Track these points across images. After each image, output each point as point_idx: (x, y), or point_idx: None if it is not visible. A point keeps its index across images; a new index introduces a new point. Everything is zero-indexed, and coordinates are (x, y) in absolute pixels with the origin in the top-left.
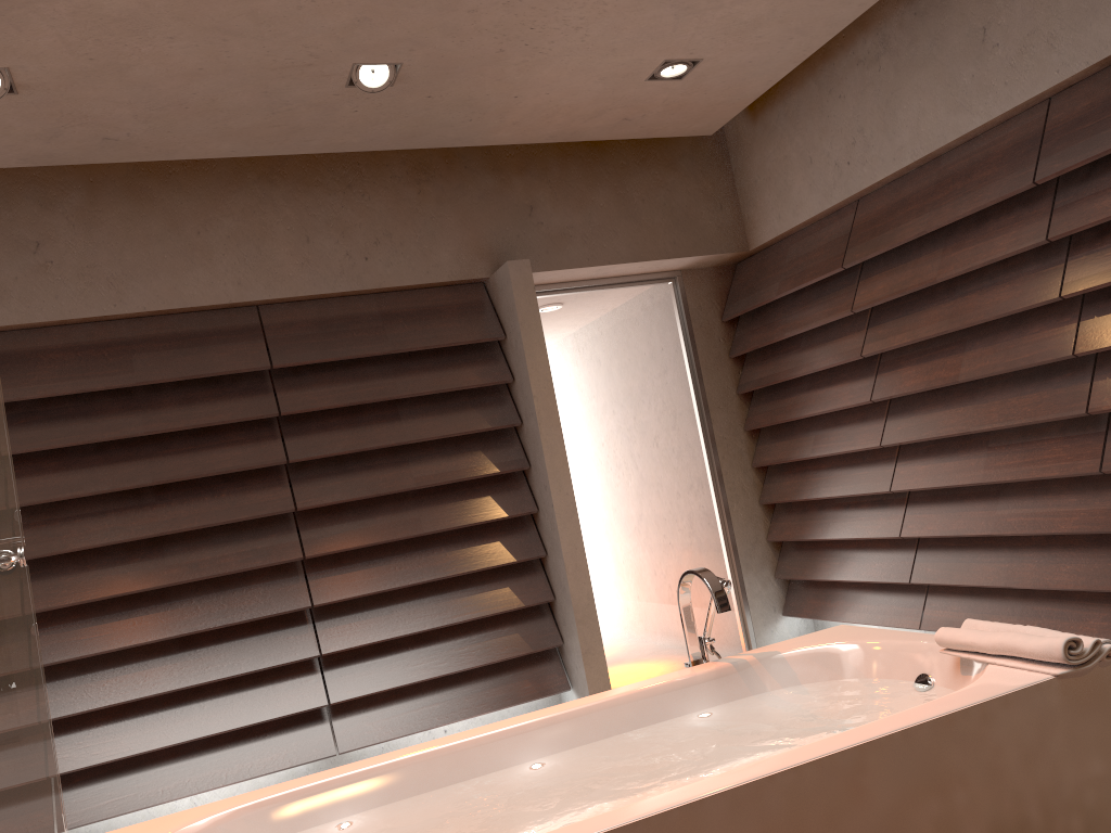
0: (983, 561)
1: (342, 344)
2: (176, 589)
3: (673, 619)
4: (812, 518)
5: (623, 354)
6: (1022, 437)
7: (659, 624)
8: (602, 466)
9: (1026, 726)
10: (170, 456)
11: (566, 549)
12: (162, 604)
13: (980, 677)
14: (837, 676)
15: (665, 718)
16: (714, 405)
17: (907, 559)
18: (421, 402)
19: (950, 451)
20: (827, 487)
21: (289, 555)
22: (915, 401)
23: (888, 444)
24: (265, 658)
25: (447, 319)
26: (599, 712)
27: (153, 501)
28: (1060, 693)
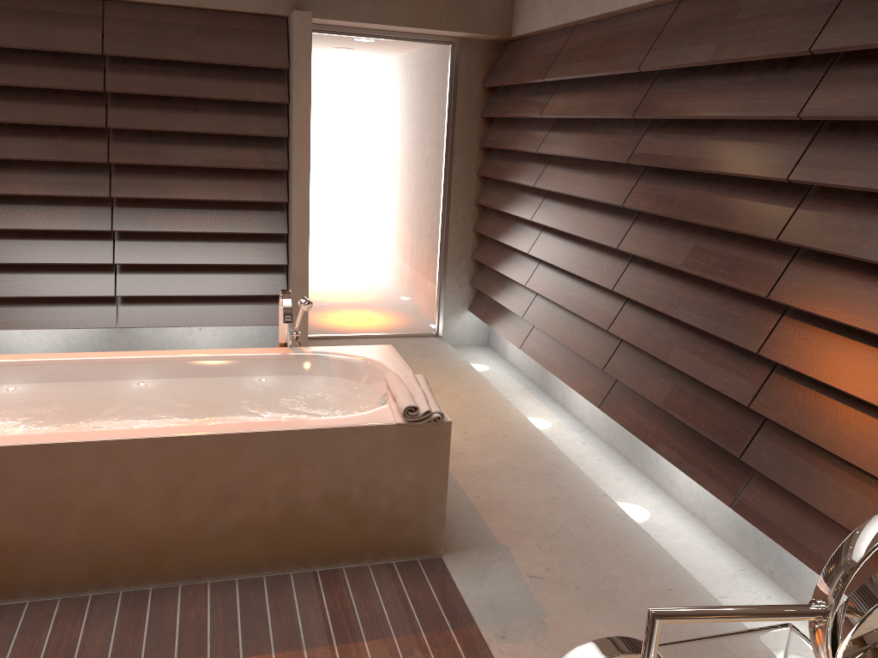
0: (557, 320)
1: (160, 47)
2: (20, 197)
3: (386, 294)
4: (495, 252)
5: (396, 95)
6: (595, 248)
7: (375, 295)
8: (359, 177)
9: (366, 445)
10: (22, 104)
11: (296, 235)
12: (8, 205)
13: (369, 410)
14: (354, 378)
15: (237, 375)
16: (458, 150)
17: (528, 301)
18: (217, 103)
19: (564, 240)
20: (504, 235)
21: (99, 193)
22: (558, 197)
23: (534, 221)
24: (75, 257)
25: (248, 43)
26: (195, 361)
27: (7, 133)
28: (397, 433)
